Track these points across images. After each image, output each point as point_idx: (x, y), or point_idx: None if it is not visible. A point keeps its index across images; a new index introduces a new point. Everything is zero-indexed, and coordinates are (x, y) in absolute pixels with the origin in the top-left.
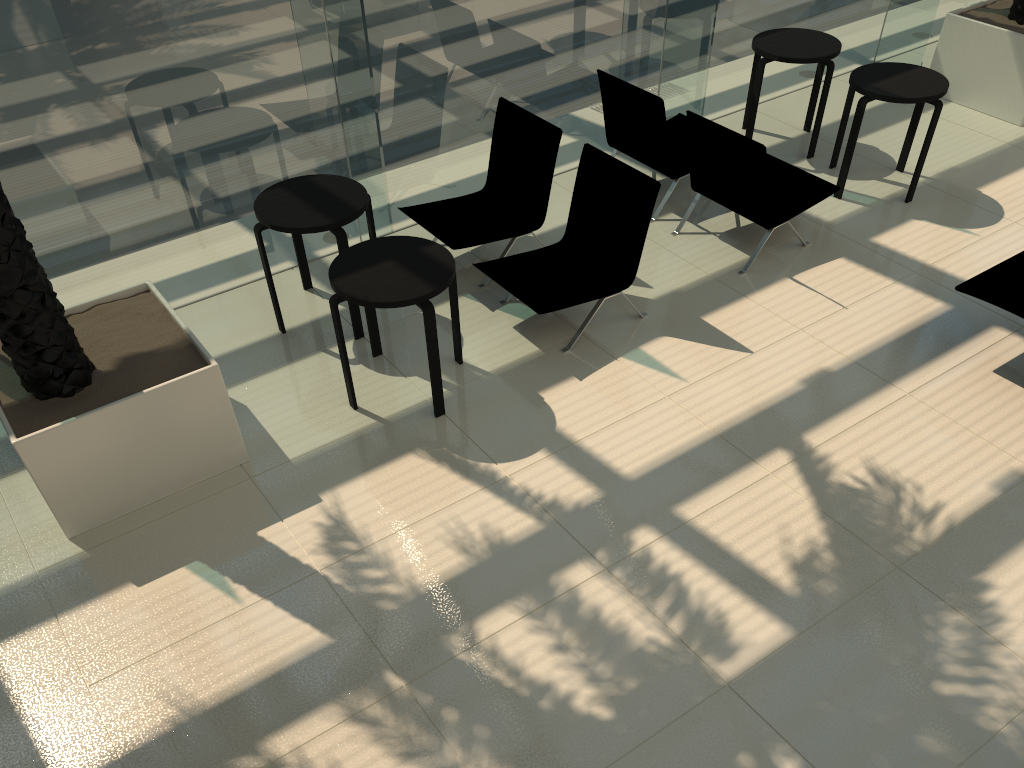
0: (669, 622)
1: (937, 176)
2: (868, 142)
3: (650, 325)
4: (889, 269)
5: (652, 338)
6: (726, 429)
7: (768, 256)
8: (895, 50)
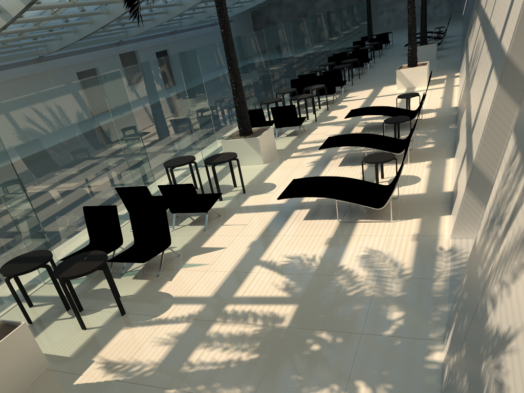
0: (256, 323)
1: (248, 184)
2: (219, 184)
3: (184, 256)
4: (252, 210)
5: (188, 259)
6: (234, 269)
7: (210, 223)
8: None
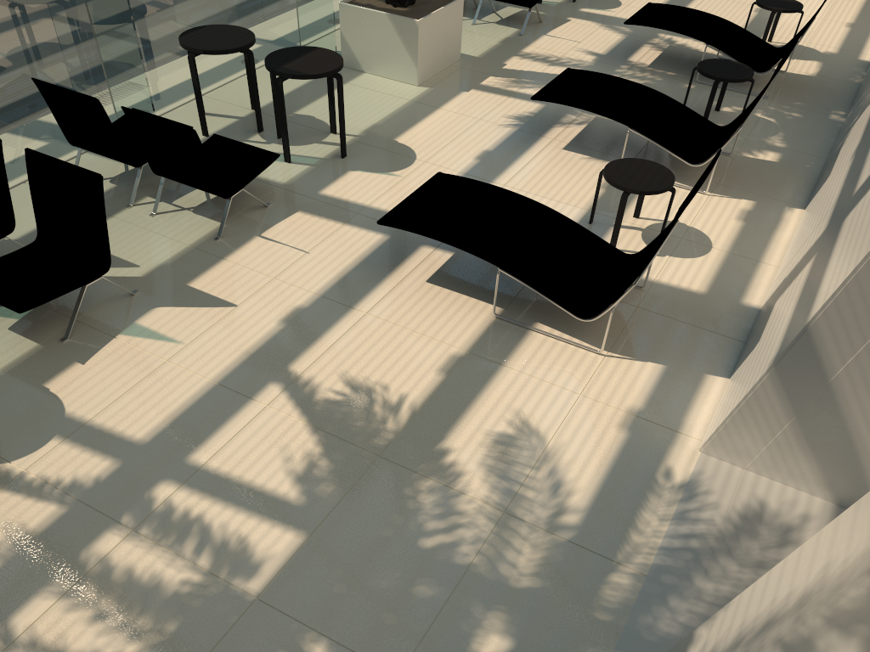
0: (198, 560)
1: (363, 133)
2: (306, 113)
3: (142, 300)
4: (337, 214)
5: (146, 311)
6: (224, 377)
7: (238, 220)
8: (313, 35)
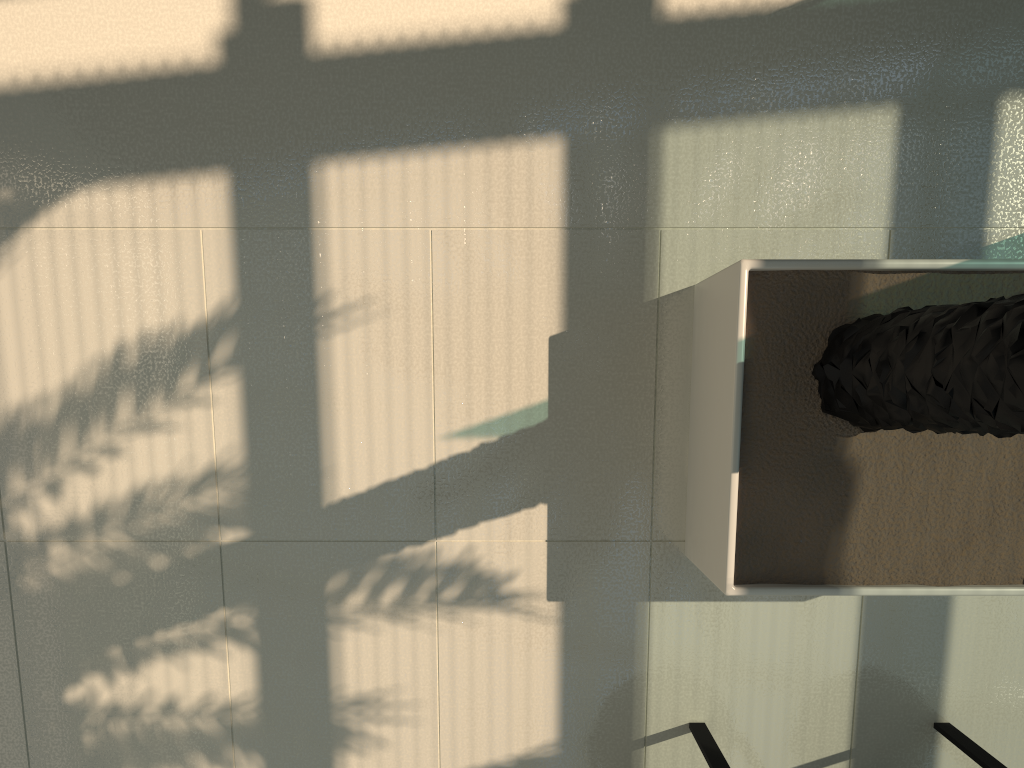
0: None
1: None
2: None
3: None
4: None
5: None
6: None
7: None
8: None
